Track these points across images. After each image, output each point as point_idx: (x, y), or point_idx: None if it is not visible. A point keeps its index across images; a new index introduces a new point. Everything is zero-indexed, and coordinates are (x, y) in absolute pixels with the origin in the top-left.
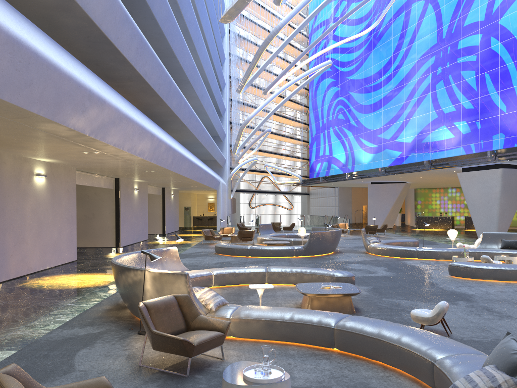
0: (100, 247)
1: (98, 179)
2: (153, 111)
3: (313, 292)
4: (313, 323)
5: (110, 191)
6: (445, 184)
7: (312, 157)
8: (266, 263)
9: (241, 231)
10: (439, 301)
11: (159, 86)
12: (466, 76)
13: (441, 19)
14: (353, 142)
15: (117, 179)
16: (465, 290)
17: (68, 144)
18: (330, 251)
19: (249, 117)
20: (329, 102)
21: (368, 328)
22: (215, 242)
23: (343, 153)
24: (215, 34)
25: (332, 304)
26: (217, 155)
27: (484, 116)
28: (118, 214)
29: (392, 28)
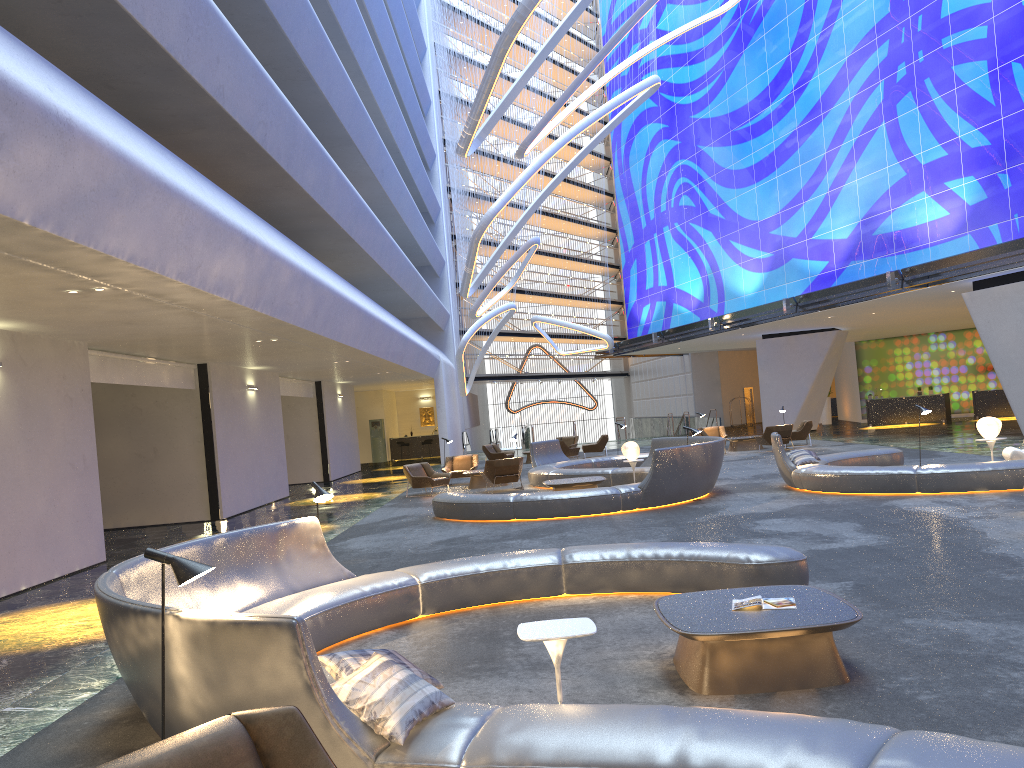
0: (176, 523)
1: (155, 369)
2: (272, 208)
3: (718, 630)
4: None
5: (190, 395)
6: (922, 325)
7: (630, 294)
8: (556, 534)
9: (492, 461)
10: None
11: (264, 129)
12: (967, 74)
13: None
14: (718, 252)
15: (203, 367)
16: None
17: (2, 263)
18: (704, 492)
19: (489, 213)
20: (658, 174)
21: None
22: (436, 490)
23: (696, 278)
24: (403, 46)
25: (779, 662)
26: (429, 305)
27: (1017, 160)
28: (212, 446)
29: None
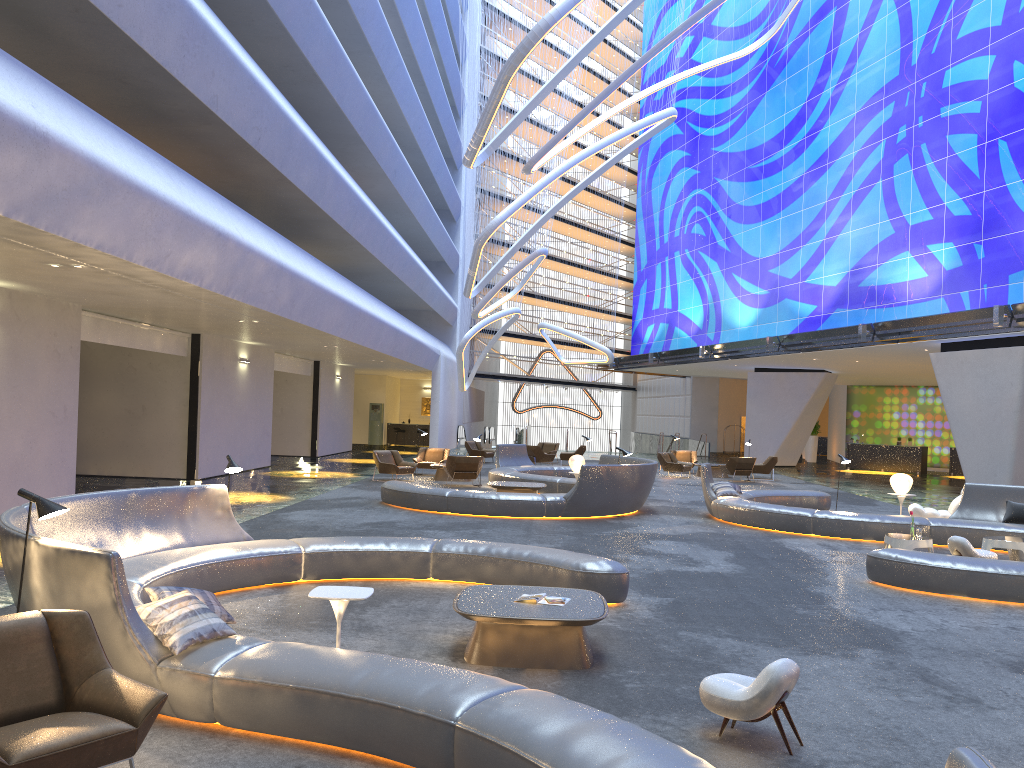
0: (154, 477)
1: (148, 334)
2: (278, 197)
3: (486, 613)
4: (408, 705)
5: (181, 362)
6: (911, 378)
7: (637, 312)
8: (472, 529)
9: (453, 457)
10: (814, 646)
11: (258, 134)
12: (958, 145)
13: (909, 24)
14: (720, 283)
15: (197, 337)
16: (891, 620)
17: None
18: (629, 510)
19: (494, 222)
20: (676, 200)
21: (534, 735)
22: (403, 478)
23: (698, 305)
24: (441, 50)
25: (533, 645)
26: (435, 300)
27: (992, 233)
28: (196, 411)
29: (808, 44)
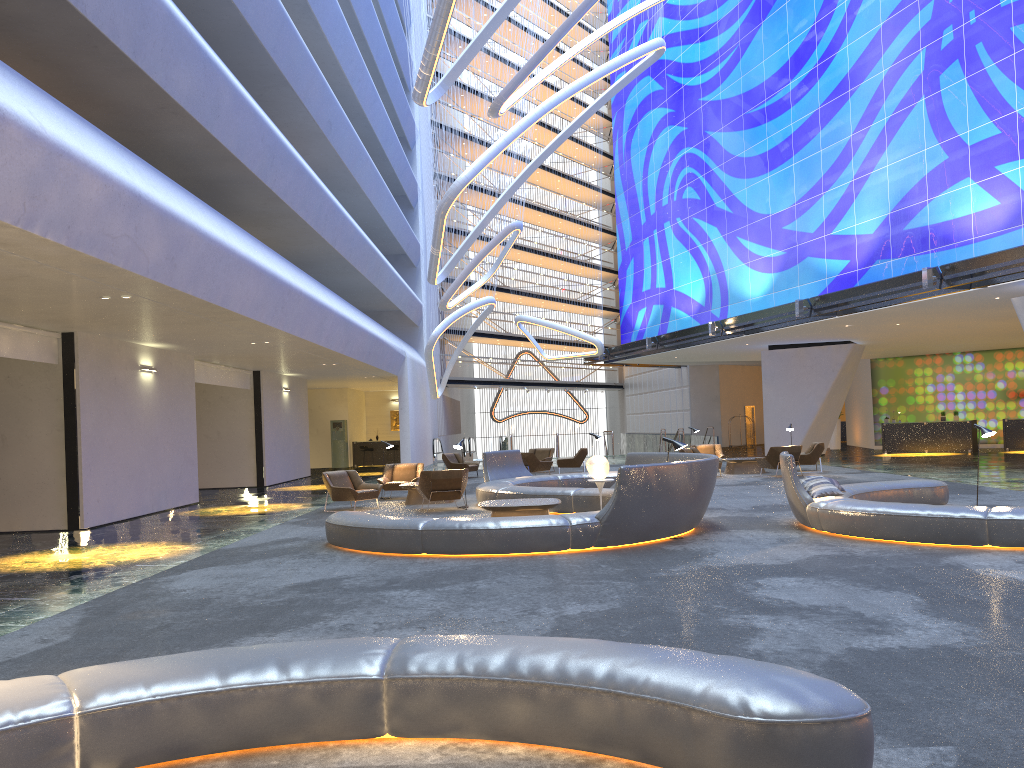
0: (24, 531)
1: None
2: (168, 143)
3: None
4: None
5: (50, 372)
6: (948, 343)
7: (625, 296)
8: (464, 583)
9: (428, 472)
10: None
11: None
12: None
13: None
14: (723, 250)
15: (69, 337)
16: None
17: None
18: (688, 528)
19: (458, 182)
20: (661, 165)
21: None
22: (366, 504)
23: (698, 279)
24: (381, 2)
25: None
26: (395, 293)
27: None
28: (74, 437)
29: None
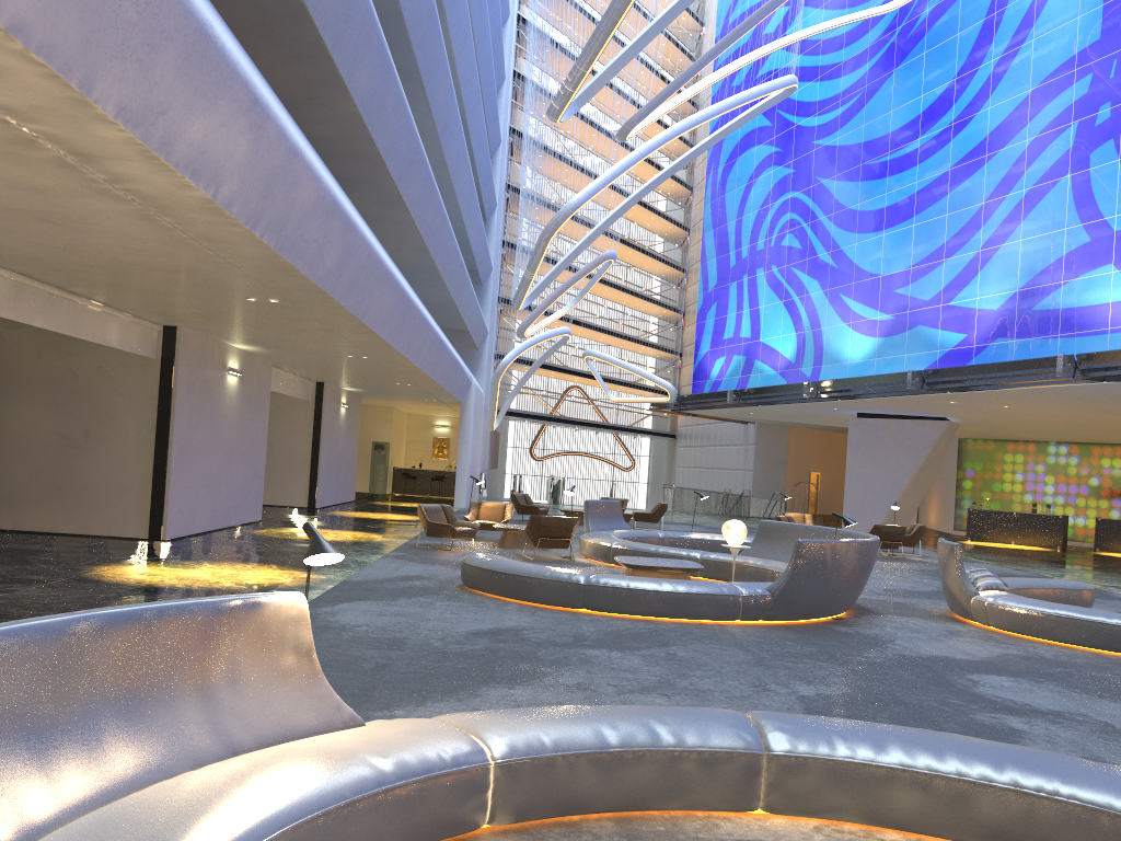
0: (100, 536)
1: (100, 319)
2: None
3: None
4: None
5: (147, 366)
6: (1045, 431)
7: (702, 342)
8: (658, 648)
9: (539, 516)
10: None
11: None
12: None
13: None
14: (822, 306)
15: (171, 331)
16: None
17: None
18: (847, 609)
19: (569, 205)
20: (760, 206)
21: None
22: (455, 543)
23: (789, 334)
24: None
25: None
26: (469, 313)
27: None
28: (166, 440)
29: (960, 7)
